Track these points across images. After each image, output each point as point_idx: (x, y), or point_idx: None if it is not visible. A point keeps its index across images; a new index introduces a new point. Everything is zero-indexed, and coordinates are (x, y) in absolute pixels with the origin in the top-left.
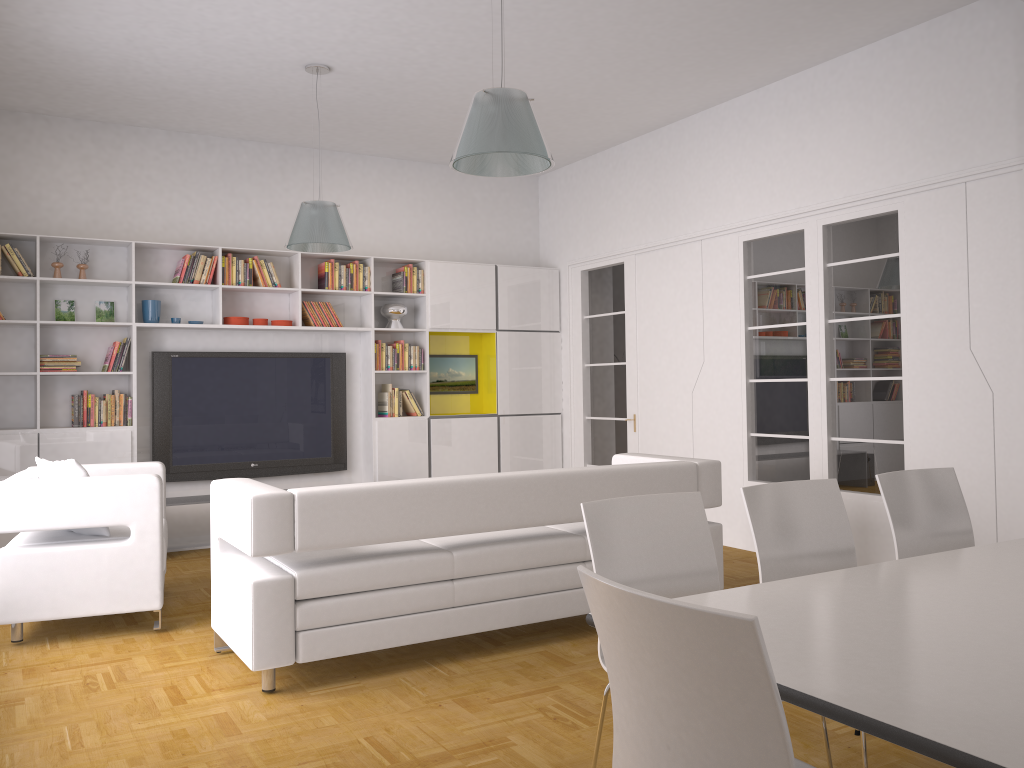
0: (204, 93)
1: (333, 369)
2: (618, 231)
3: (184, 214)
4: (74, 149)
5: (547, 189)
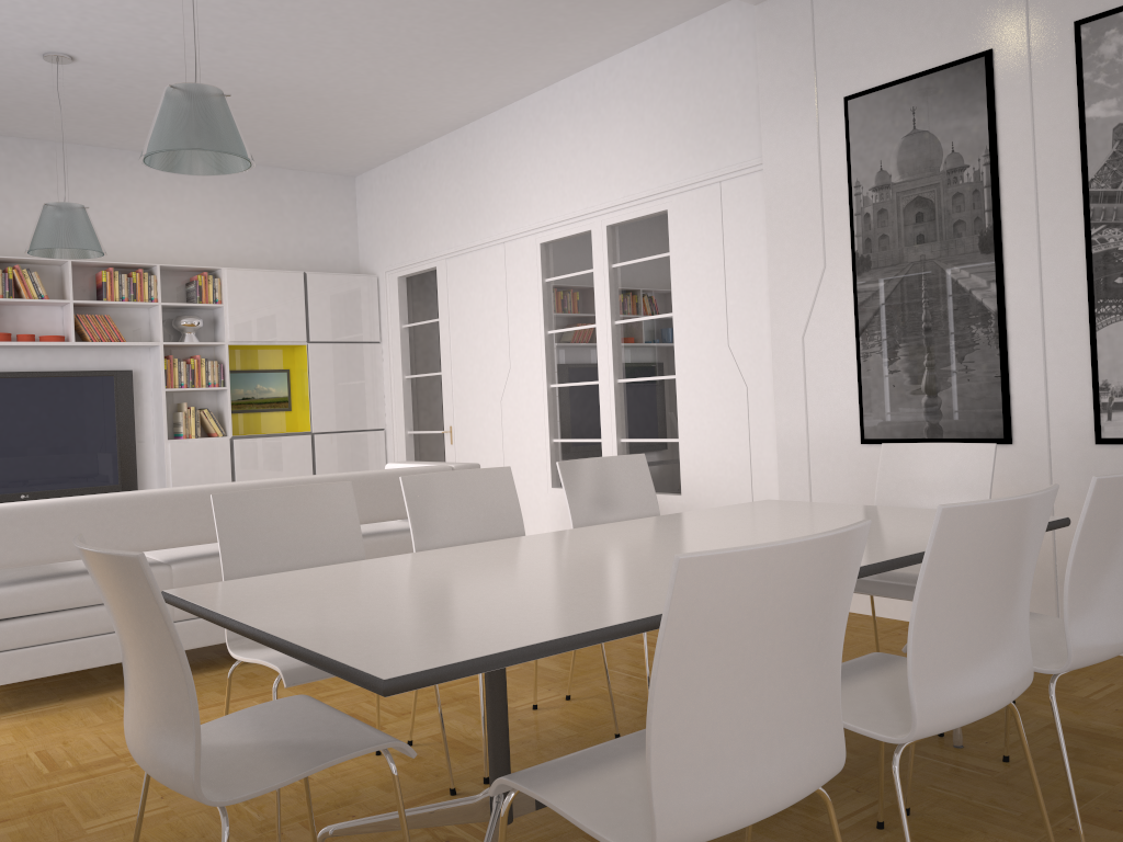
0: None
1: (118, 388)
2: (430, 234)
3: None
4: None
5: (364, 190)
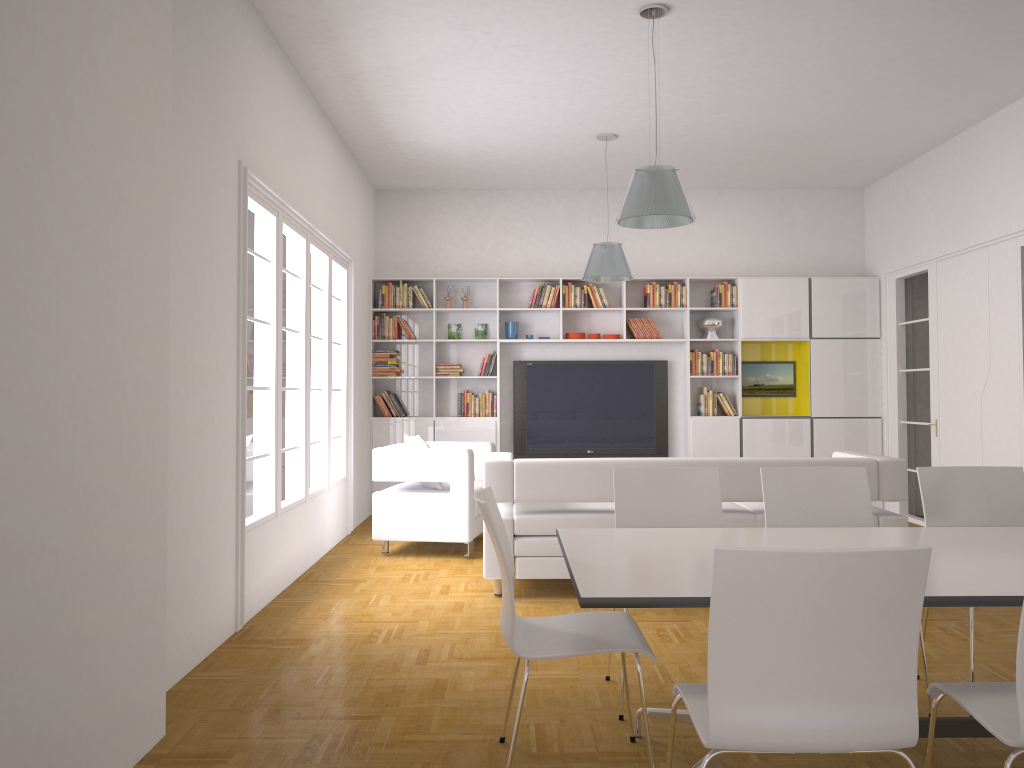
0: (537, 163)
1: (656, 374)
2: (923, 239)
3: (538, 253)
4: (461, 212)
5: (870, 200)
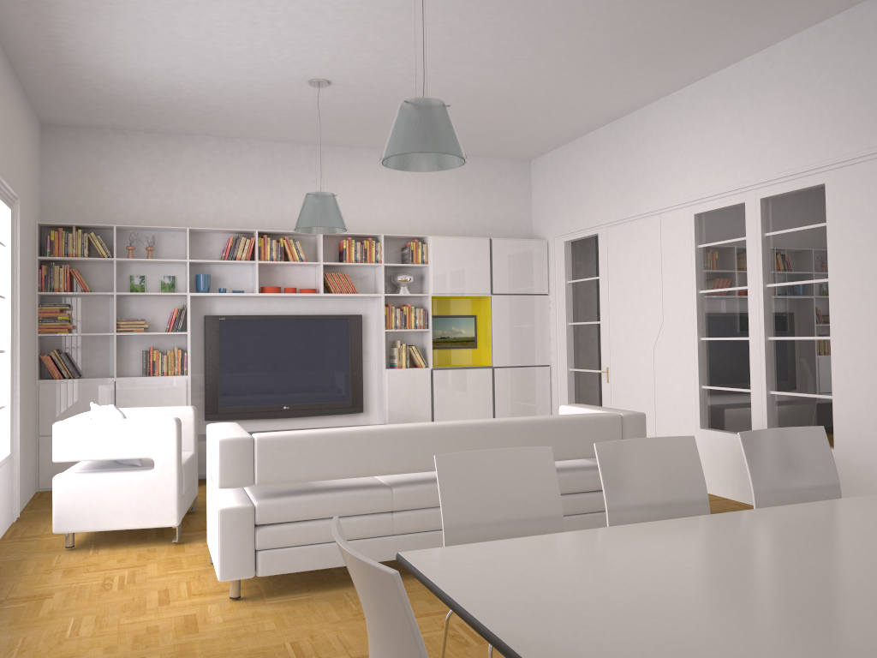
0: (236, 107)
1: (351, 328)
2: (593, 206)
3: (231, 204)
4: (145, 155)
5: (538, 171)
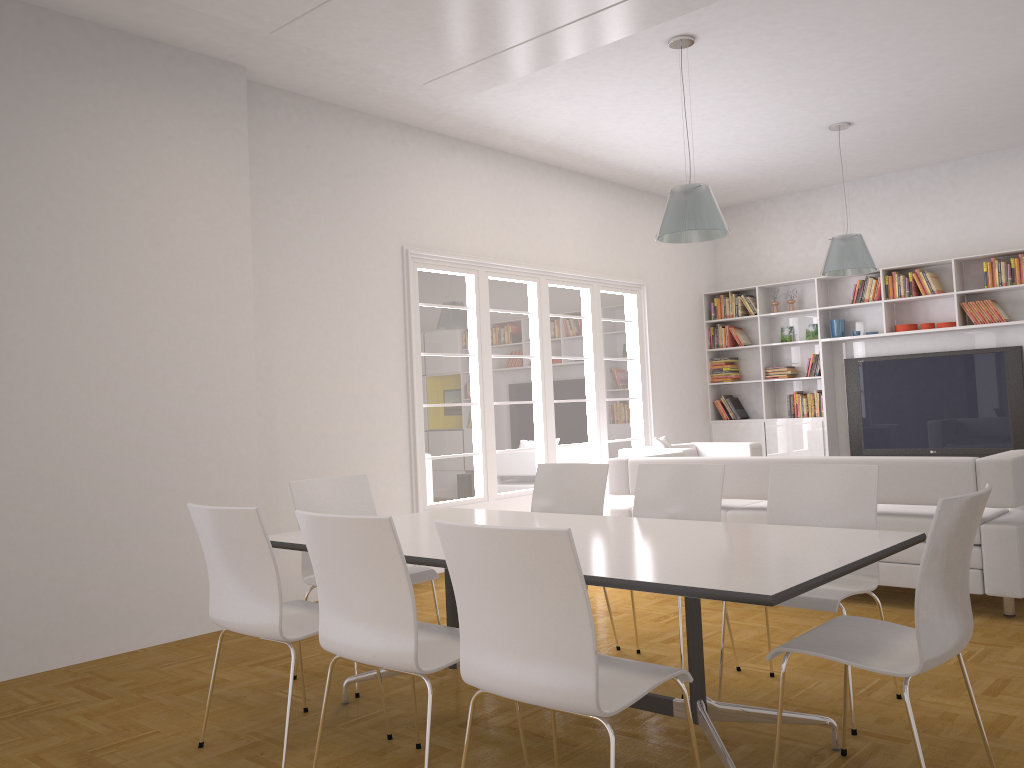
0: (816, 160)
1: (1007, 363)
2: None
3: (869, 245)
4: (790, 216)
5: None
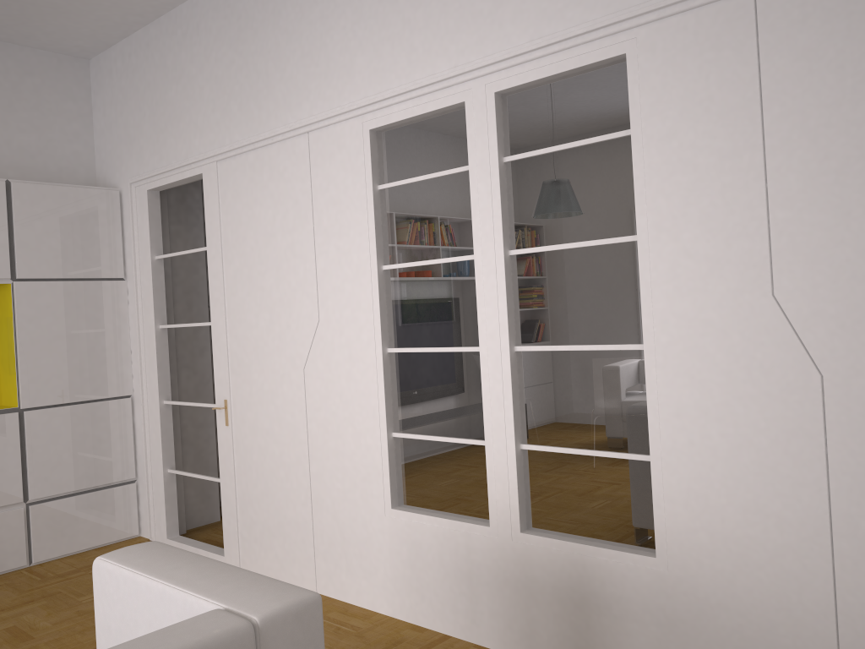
0: None
1: None
2: (193, 129)
3: None
4: None
5: (101, 76)
